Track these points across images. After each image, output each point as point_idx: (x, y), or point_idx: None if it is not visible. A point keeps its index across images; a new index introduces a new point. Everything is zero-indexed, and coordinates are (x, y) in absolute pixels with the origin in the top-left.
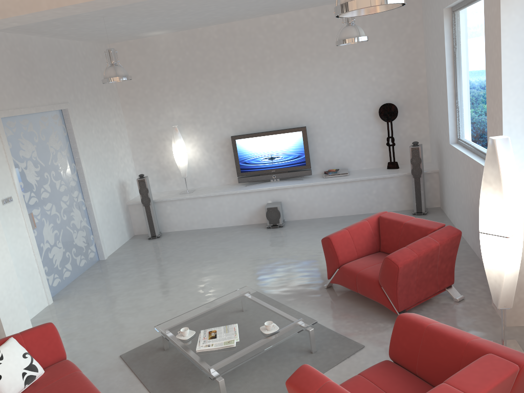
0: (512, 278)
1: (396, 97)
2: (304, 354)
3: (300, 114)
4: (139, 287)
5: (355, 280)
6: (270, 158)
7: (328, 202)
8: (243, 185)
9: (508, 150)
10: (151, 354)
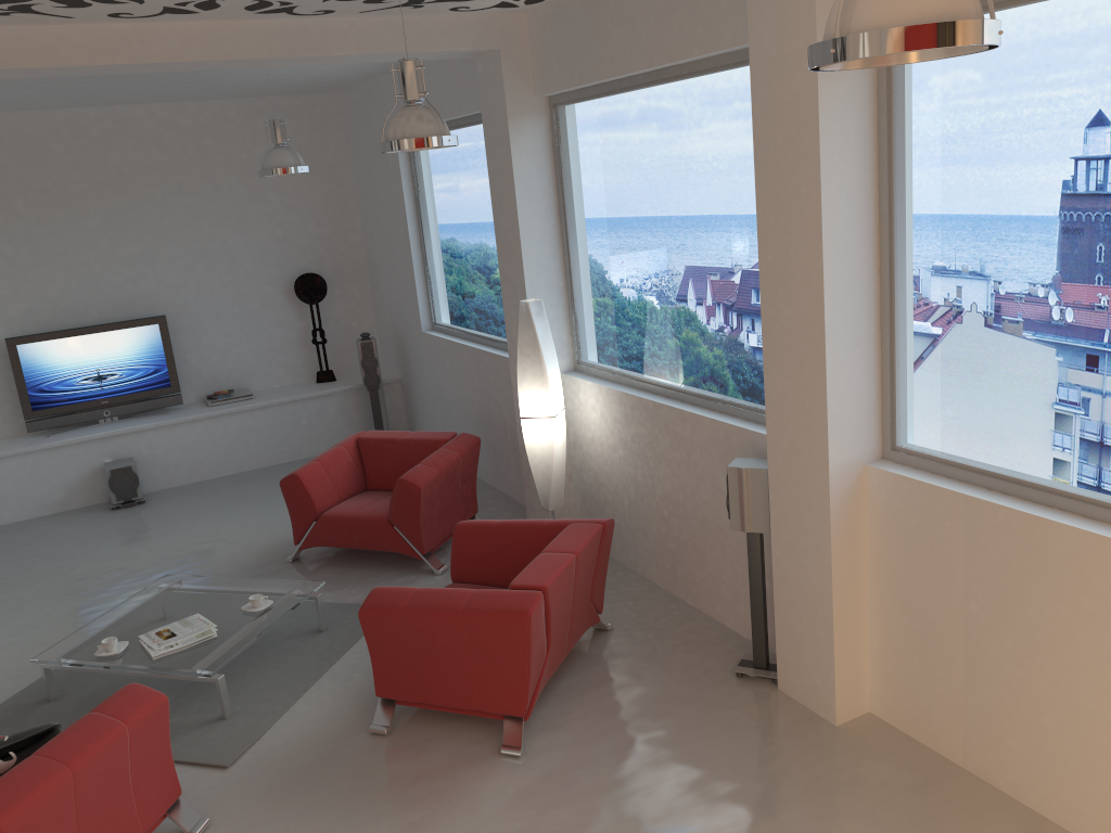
0: (560, 469)
1: (319, 264)
2: (311, 635)
3: (150, 294)
4: None
5: (350, 528)
6: (98, 378)
7: (225, 449)
8: (39, 436)
9: (543, 315)
10: (28, 713)
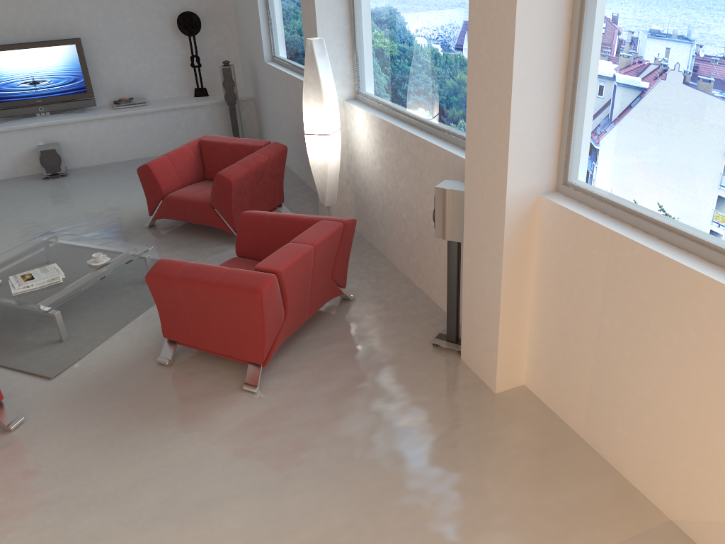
0: (334, 176)
1: (197, 5)
2: (142, 284)
3: (69, 21)
4: None
5: (184, 207)
6: (33, 83)
7: (126, 141)
8: None
9: (324, 51)
10: None
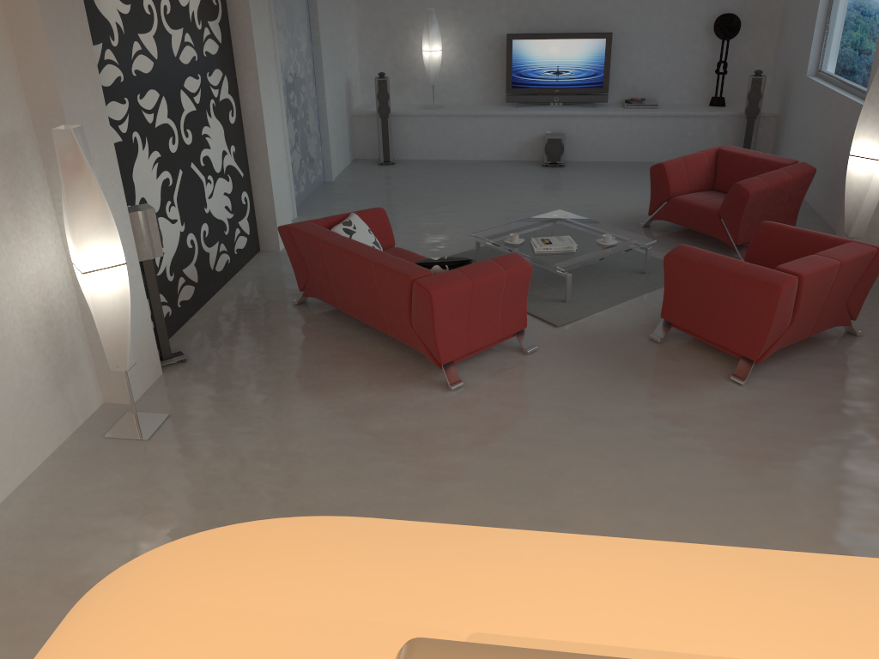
0: (870, 206)
1: (740, 7)
2: (636, 274)
3: (605, 15)
4: (404, 211)
5: (688, 212)
6: (556, 73)
7: (626, 142)
8: (512, 106)
9: None
10: None
